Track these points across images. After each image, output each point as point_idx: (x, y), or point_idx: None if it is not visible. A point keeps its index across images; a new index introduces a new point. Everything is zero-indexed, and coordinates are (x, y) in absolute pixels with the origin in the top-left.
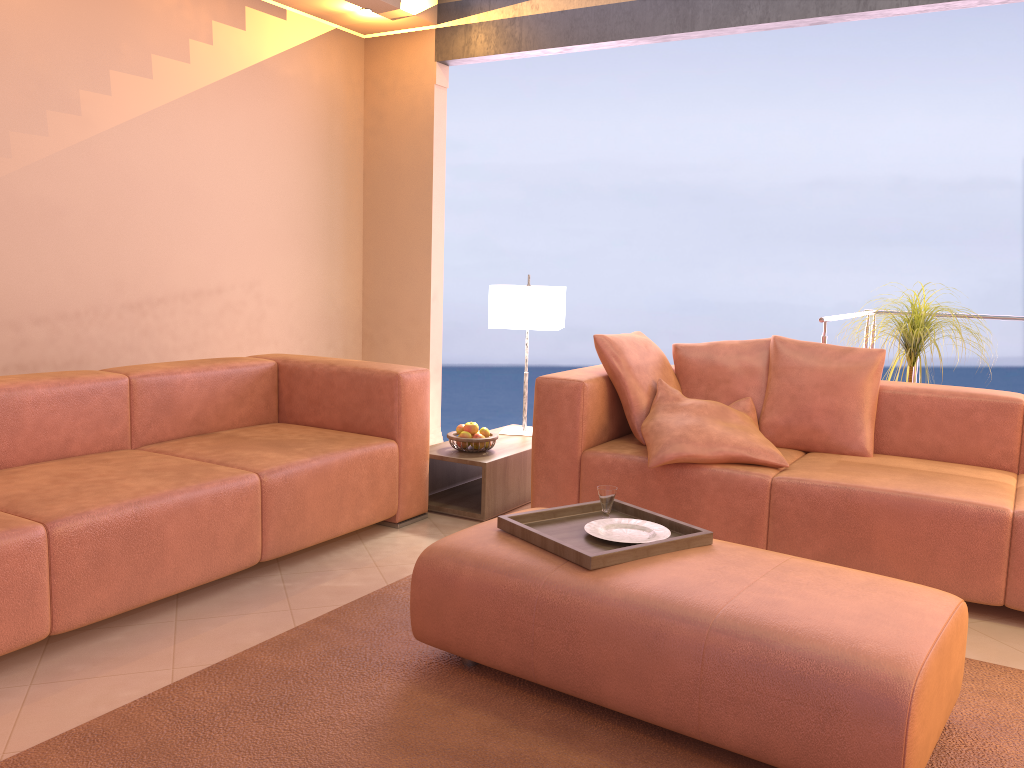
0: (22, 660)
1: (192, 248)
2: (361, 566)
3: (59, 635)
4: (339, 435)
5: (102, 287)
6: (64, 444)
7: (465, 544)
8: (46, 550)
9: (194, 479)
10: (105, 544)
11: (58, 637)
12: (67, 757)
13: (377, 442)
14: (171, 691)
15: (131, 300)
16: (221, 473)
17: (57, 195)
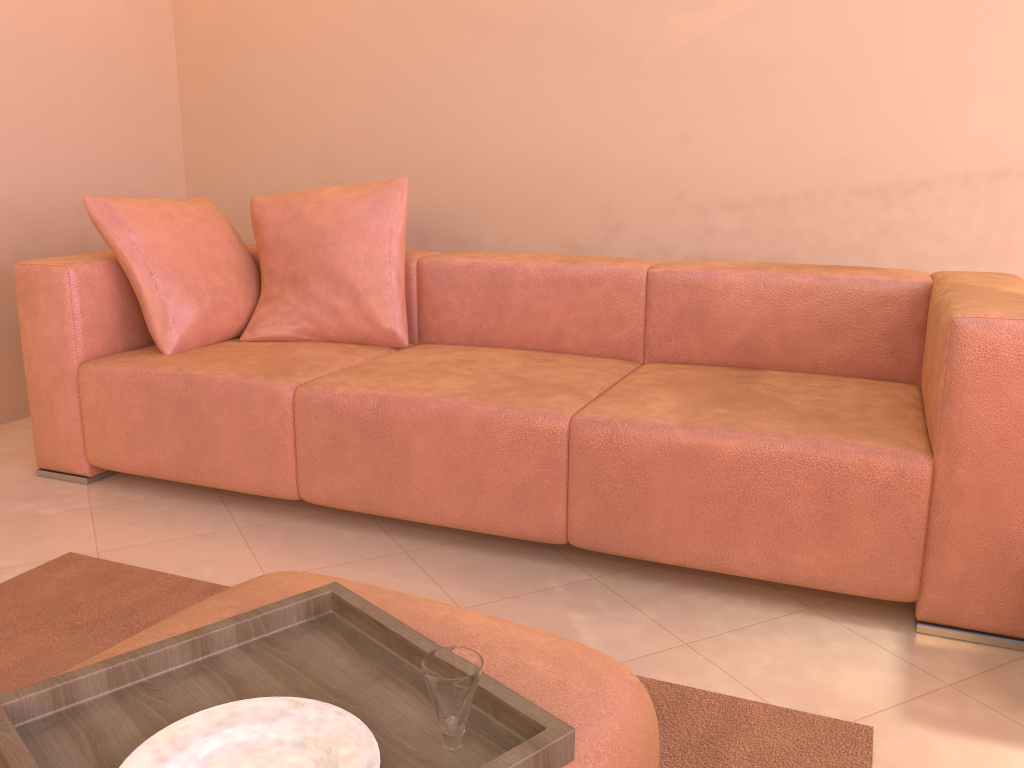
0: (295, 513)
1: (996, 101)
2: (676, 630)
3: (356, 512)
4: (867, 417)
5: (823, 165)
6: (554, 336)
7: (249, 591)
8: (289, 412)
9: (486, 396)
10: (342, 429)
11: (351, 512)
12: (69, 576)
13: (869, 444)
14: (202, 589)
15: (868, 183)
16: (530, 401)
17: (770, 46)
